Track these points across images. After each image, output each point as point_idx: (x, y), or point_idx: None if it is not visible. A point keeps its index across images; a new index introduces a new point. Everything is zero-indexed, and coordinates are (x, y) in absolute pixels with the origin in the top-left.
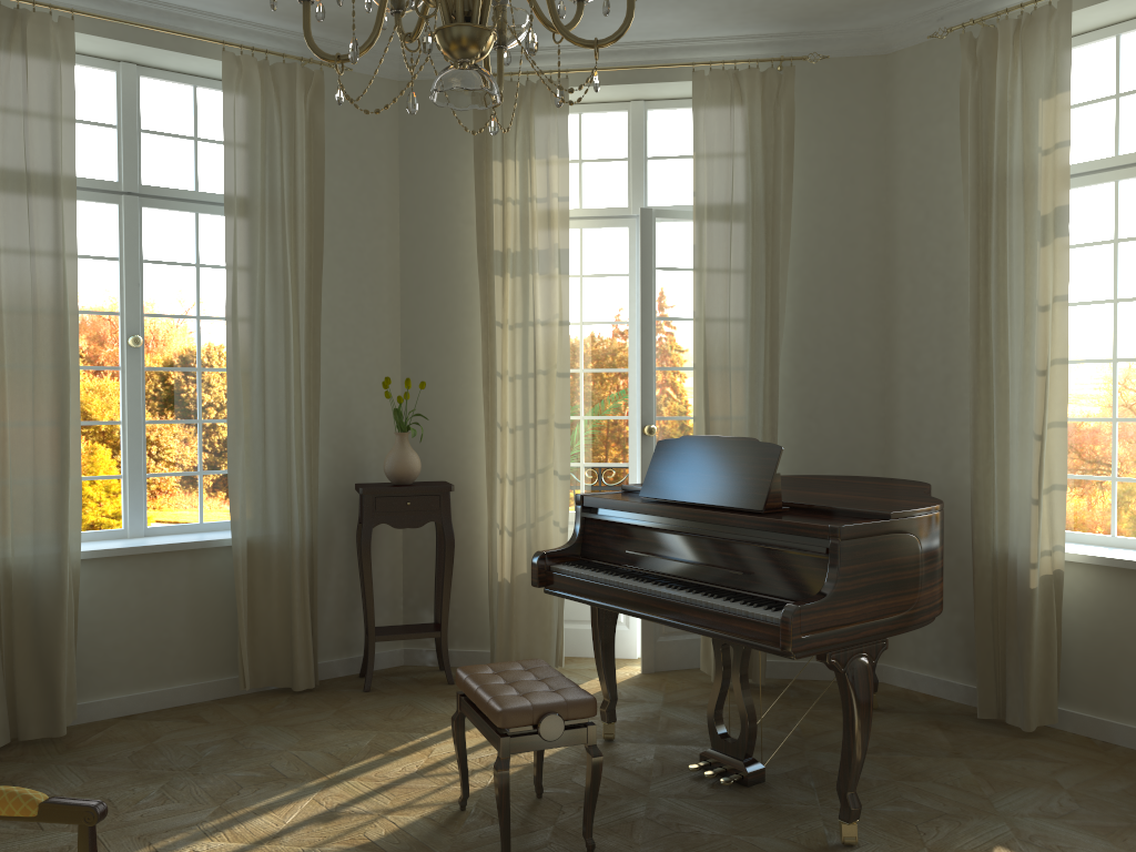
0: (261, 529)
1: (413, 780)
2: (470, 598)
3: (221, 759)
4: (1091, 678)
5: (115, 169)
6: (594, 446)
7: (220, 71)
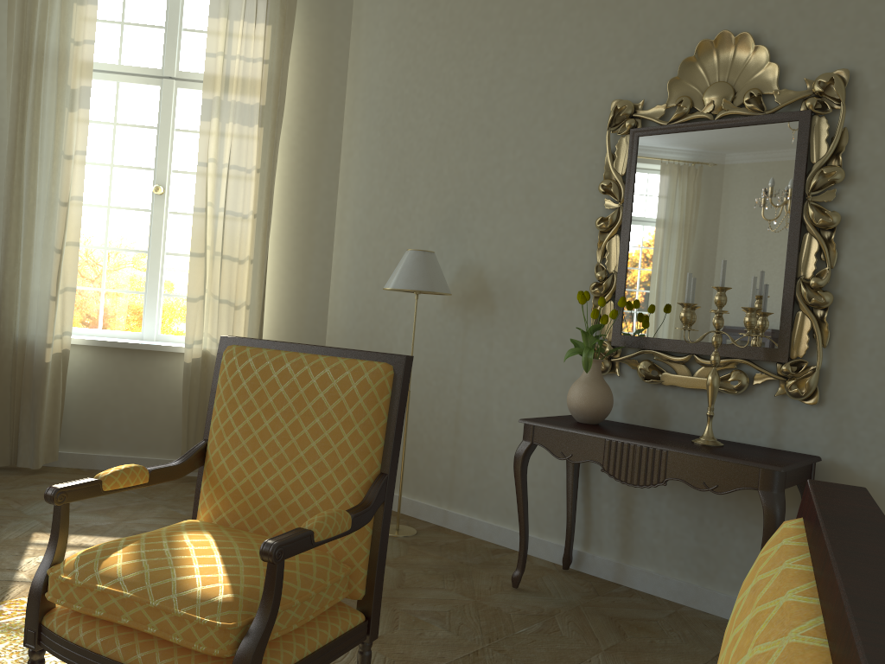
0: None
1: None
2: None
3: None
4: (82, 426)
5: None
6: None
7: None
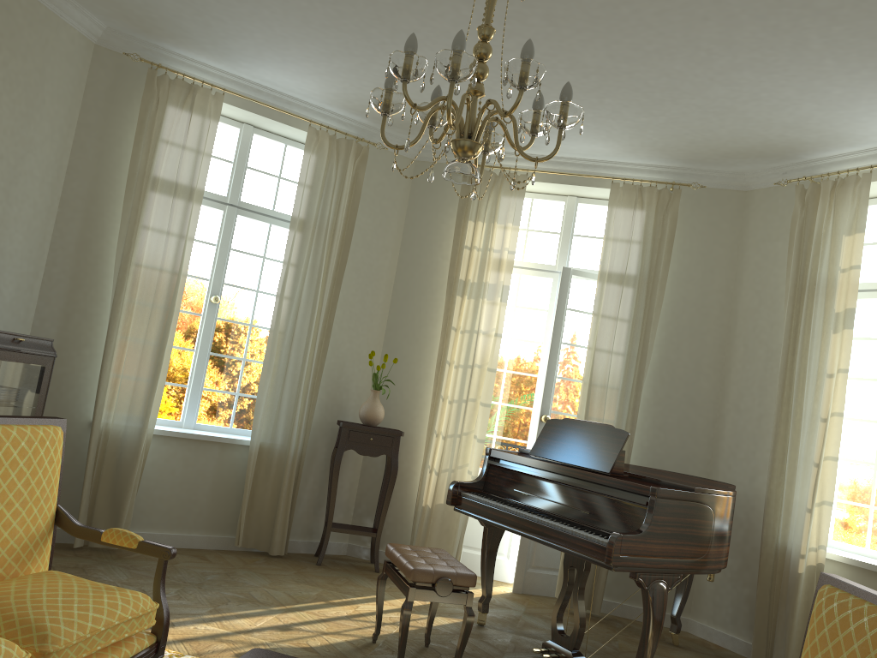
0: (270, 438)
1: (343, 620)
2: (401, 515)
3: (217, 583)
4: None
5: (226, 188)
6: (505, 425)
7: (303, 138)
